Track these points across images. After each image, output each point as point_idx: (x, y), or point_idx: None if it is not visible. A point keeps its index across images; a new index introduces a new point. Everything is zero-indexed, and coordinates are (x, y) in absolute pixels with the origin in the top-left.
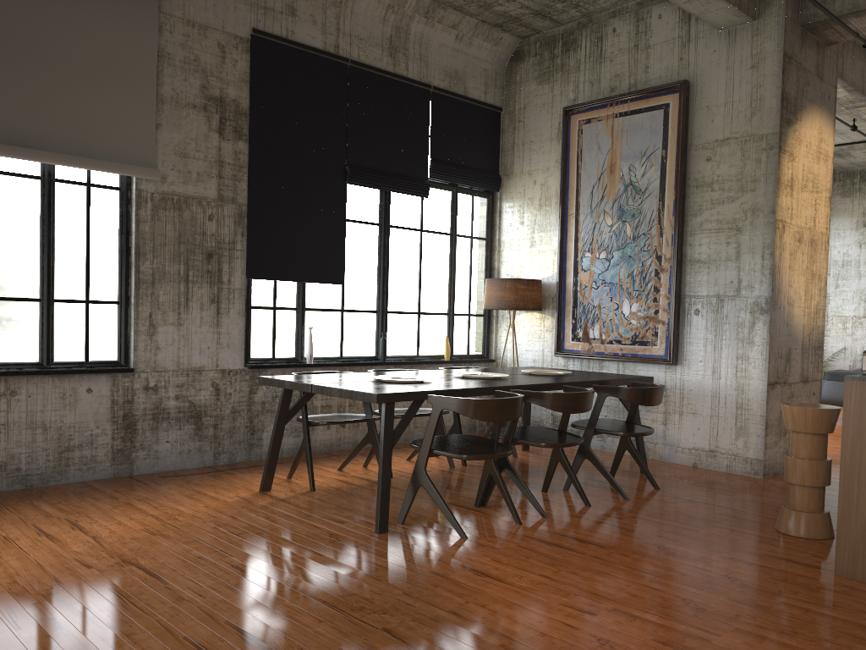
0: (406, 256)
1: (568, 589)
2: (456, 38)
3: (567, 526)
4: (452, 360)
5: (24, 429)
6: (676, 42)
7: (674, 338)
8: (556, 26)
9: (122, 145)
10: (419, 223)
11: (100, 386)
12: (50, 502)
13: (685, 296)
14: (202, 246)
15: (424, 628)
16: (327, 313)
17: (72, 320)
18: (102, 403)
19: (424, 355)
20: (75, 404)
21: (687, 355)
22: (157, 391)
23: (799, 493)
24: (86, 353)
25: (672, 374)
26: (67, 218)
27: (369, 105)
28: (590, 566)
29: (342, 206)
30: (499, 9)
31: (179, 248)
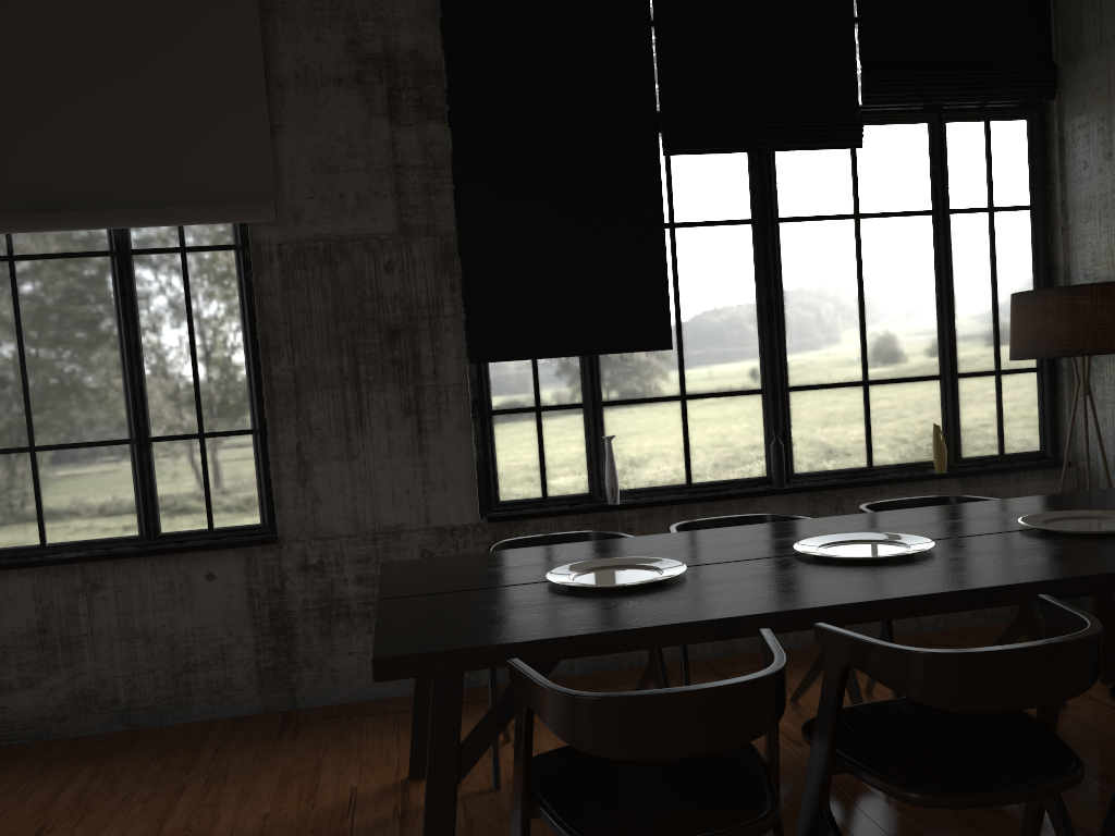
0: (823, 273)
1: None
2: None
3: None
4: (953, 473)
5: (118, 641)
6: None
7: None
8: None
9: (215, 174)
10: (851, 203)
11: (227, 569)
12: (101, 770)
13: None
14: (378, 320)
15: None
16: (650, 406)
17: (181, 467)
18: (234, 595)
19: (885, 465)
20: (191, 600)
21: None
22: (324, 571)
23: None
24: (208, 516)
25: None
26: (155, 309)
27: None
28: None
29: (658, 199)
30: None
31: (337, 329)
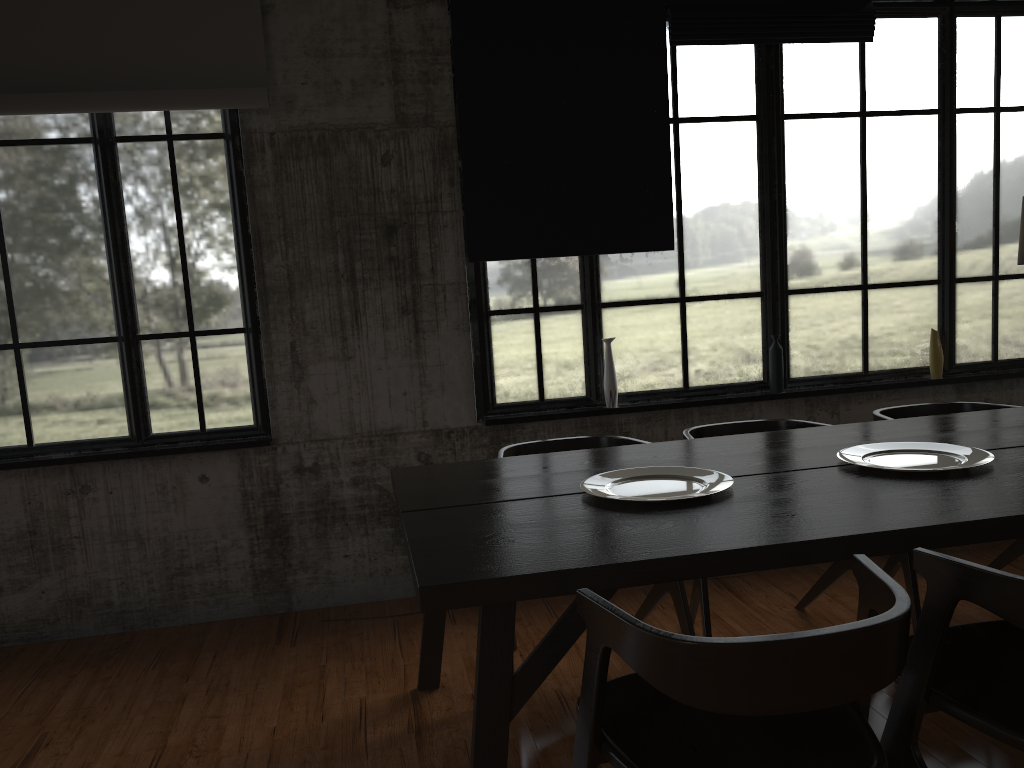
0: (827, 173)
1: None
2: None
3: None
4: (949, 379)
5: (110, 543)
6: None
7: None
8: None
9: (203, 56)
10: (858, 100)
11: (220, 471)
12: (97, 676)
13: None
14: (375, 215)
15: None
16: (649, 308)
17: (171, 366)
18: (227, 497)
19: (880, 370)
20: (184, 502)
21: None
22: (319, 474)
23: None
24: (200, 417)
25: None
26: (142, 201)
27: None
28: None
29: (664, 92)
30: None
31: (332, 224)
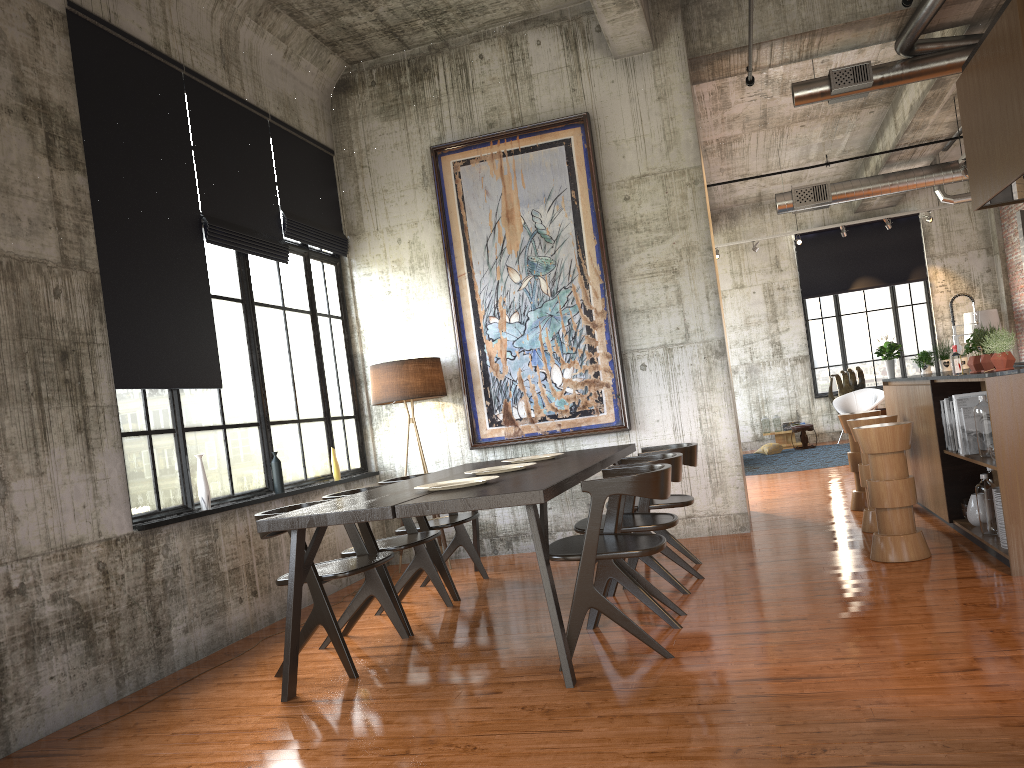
0: (274, 343)
1: (895, 660)
2: (284, 55)
3: (723, 614)
4: (345, 479)
5: None
6: (564, 72)
7: (626, 399)
8: (400, 50)
9: None
10: (280, 299)
11: None
12: None
13: (626, 352)
14: (52, 340)
15: (901, 744)
16: (209, 433)
17: None
18: None
19: (311, 477)
20: None
21: (640, 417)
22: (25, 594)
23: (897, 517)
24: None
25: (627, 441)
26: None
27: (213, 133)
28: (849, 636)
29: (206, 274)
30: (346, 21)
31: (22, 345)
